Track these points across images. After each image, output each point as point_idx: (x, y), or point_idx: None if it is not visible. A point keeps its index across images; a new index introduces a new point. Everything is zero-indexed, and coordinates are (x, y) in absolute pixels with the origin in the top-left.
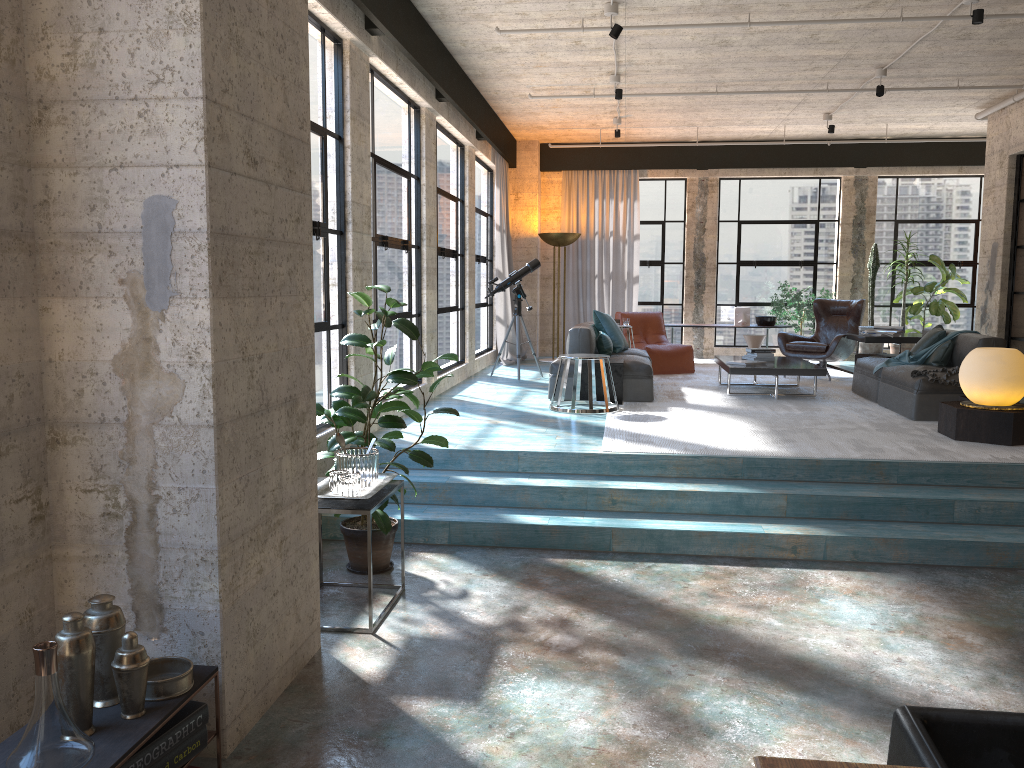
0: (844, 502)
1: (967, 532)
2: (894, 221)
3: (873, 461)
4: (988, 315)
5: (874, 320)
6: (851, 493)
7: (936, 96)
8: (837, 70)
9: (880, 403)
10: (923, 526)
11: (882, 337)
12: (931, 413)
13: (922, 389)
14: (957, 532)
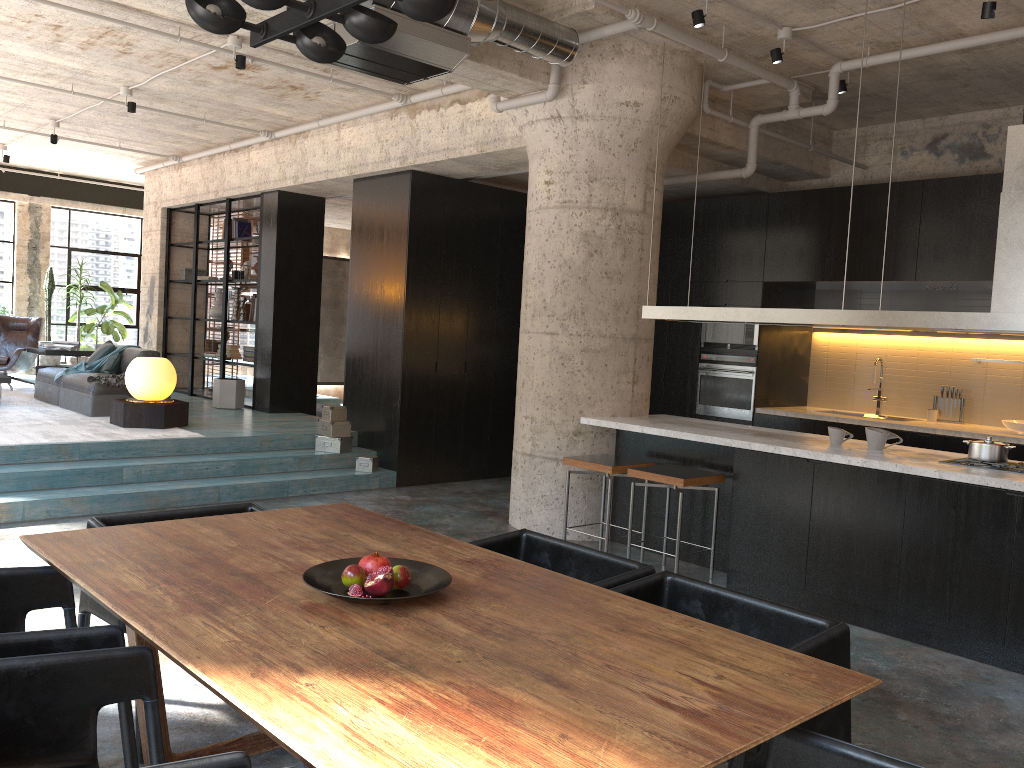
0: (38, 476)
1: (133, 488)
2: (68, 248)
3: (60, 444)
4: (150, 335)
5: (51, 337)
6: (43, 469)
7: (103, 149)
8: (15, 113)
9: (62, 405)
10: (101, 487)
11: (61, 350)
12: (105, 410)
13: (97, 391)
14: (126, 488)
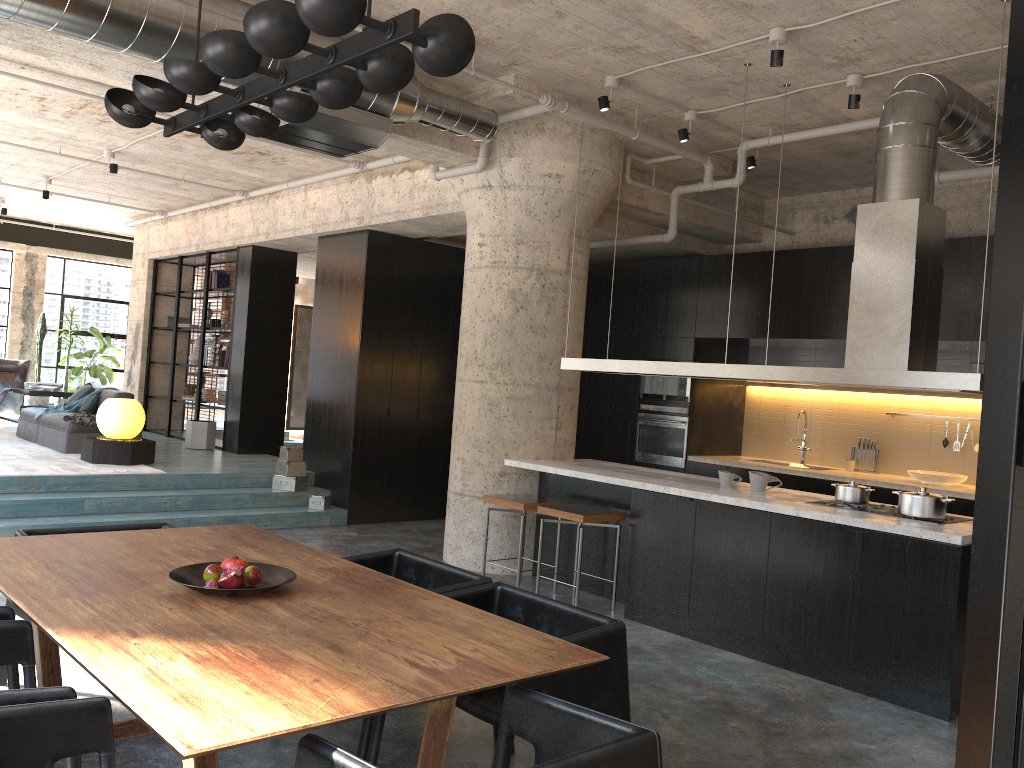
0: (4, 505)
1: (92, 518)
2: (62, 295)
3: (28, 476)
4: (133, 378)
5: (42, 379)
6: (9, 498)
7: (94, 204)
8: (10, 170)
9: (40, 443)
10: (63, 517)
11: (45, 391)
12: (78, 447)
13: (72, 429)
14: (86, 518)
